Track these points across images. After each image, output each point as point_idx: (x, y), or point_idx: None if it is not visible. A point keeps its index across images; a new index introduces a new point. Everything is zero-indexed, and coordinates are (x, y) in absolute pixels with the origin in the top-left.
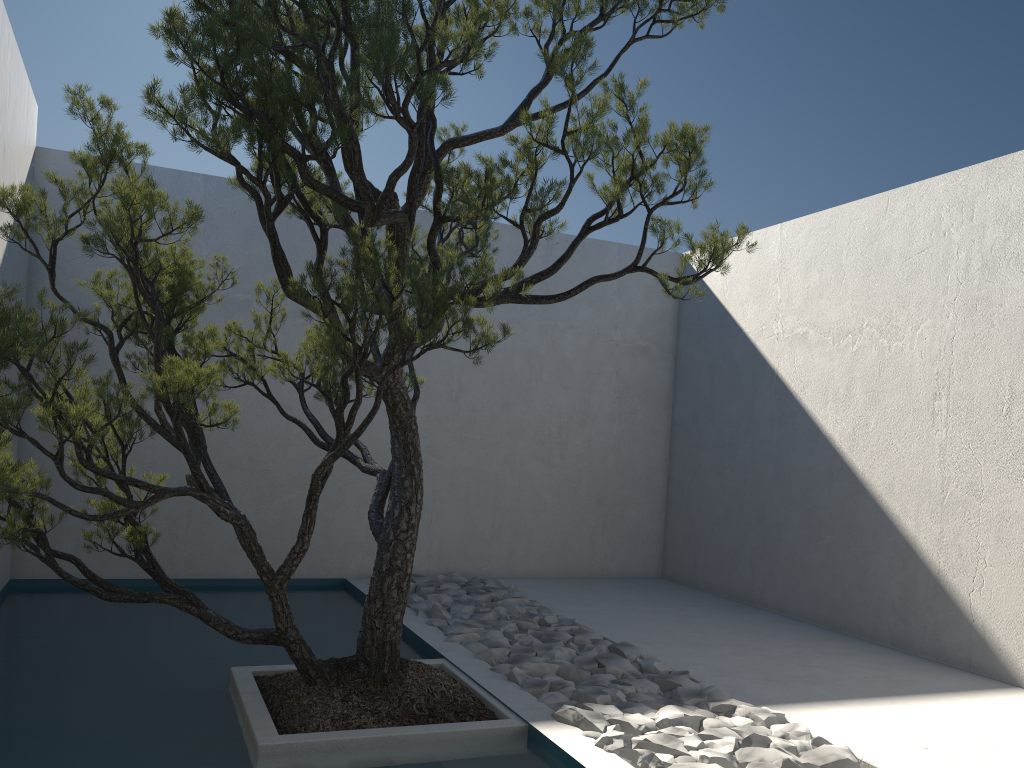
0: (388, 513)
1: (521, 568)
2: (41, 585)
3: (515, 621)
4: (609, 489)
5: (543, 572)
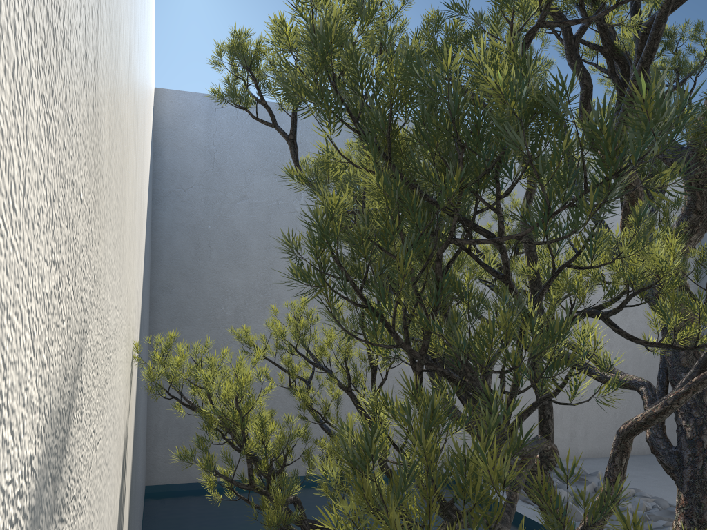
0: (690, 441)
1: (581, 449)
2: (172, 490)
3: (668, 523)
4: (651, 372)
5: (600, 452)
